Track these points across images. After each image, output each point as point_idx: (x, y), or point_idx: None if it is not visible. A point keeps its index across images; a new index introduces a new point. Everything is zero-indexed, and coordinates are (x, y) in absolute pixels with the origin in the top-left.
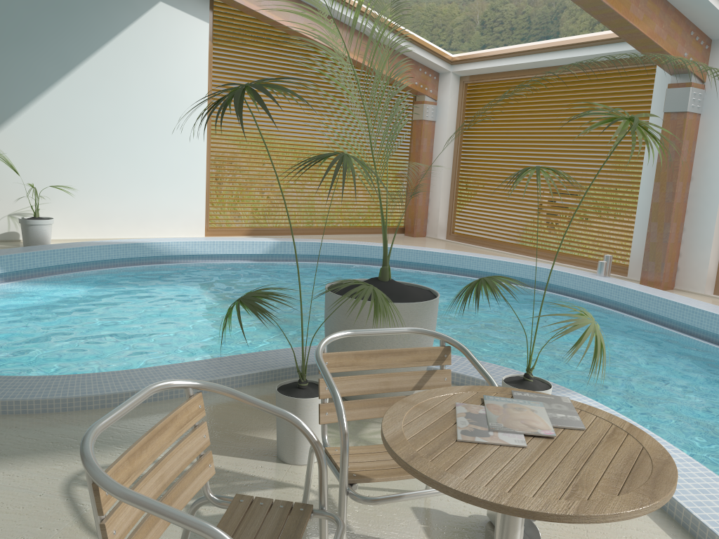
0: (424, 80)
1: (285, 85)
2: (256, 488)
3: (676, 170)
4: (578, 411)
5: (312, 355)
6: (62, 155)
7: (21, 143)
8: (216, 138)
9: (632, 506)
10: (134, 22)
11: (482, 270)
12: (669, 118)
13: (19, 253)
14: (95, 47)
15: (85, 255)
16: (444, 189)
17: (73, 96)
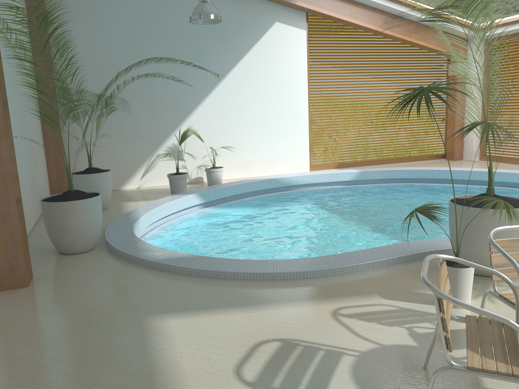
0: (456, 46)
1: (355, 64)
2: None
3: None
4: None
5: (432, 245)
6: (224, 127)
7: (201, 122)
8: (312, 105)
9: None
10: (261, 38)
11: (517, 182)
12: None
13: (212, 189)
14: (239, 57)
15: (245, 188)
16: None
17: (228, 90)
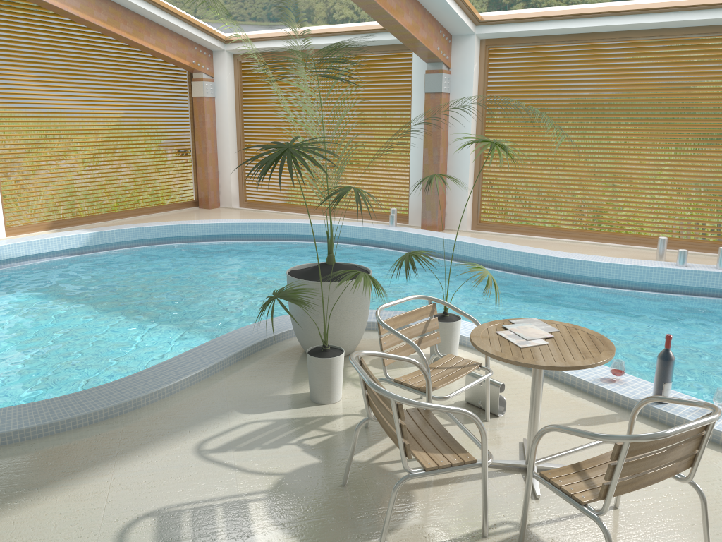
0: (200, 58)
1: (61, 69)
2: (324, 423)
3: (439, 138)
4: (546, 323)
5: (263, 330)
6: None
7: None
8: None
9: (609, 355)
10: None
11: (293, 234)
12: (429, 98)
13: None
14: None
15: None
16: (233, 161)
17: None
